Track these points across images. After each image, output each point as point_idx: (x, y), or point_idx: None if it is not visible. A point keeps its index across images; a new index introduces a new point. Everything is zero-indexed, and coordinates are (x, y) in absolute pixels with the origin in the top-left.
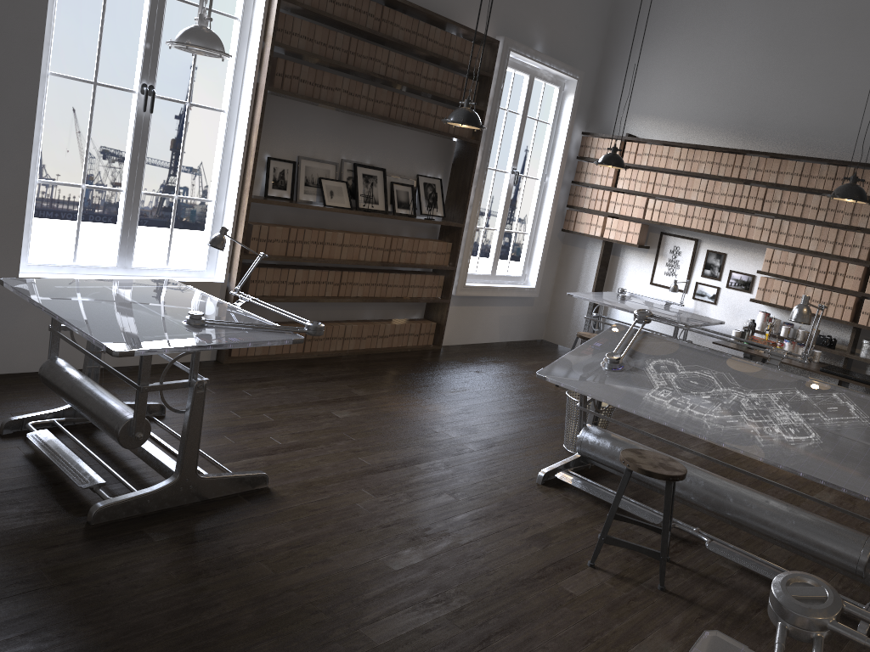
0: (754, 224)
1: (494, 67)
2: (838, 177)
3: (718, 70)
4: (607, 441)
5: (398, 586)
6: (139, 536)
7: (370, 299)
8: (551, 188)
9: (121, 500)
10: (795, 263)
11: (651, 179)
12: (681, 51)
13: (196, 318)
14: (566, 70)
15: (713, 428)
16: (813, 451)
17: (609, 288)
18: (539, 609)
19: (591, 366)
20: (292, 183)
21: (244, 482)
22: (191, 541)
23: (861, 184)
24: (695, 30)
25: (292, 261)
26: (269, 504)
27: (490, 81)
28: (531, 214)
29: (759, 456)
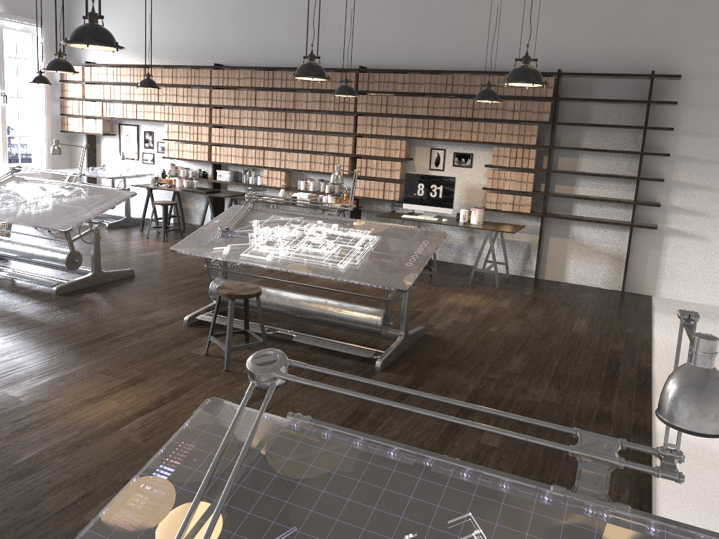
0: (157, 110)
1: None
2: (188, 76)
3: (129, 15)
4: None
5: None
6: None
7: None
8: (43, 103)
9: None
10: (179, 131)
11: (101, 90)
12: (108, 3)
13: None
14: (29, 22)
15: None
16: (39, 214)
17: (100, 165)
18: None
19: None
20: None
21: None
22: None
23: (199, 78)
24: None
25: None
26: None
27: None
28: (32, 123)
29: (8, 220)
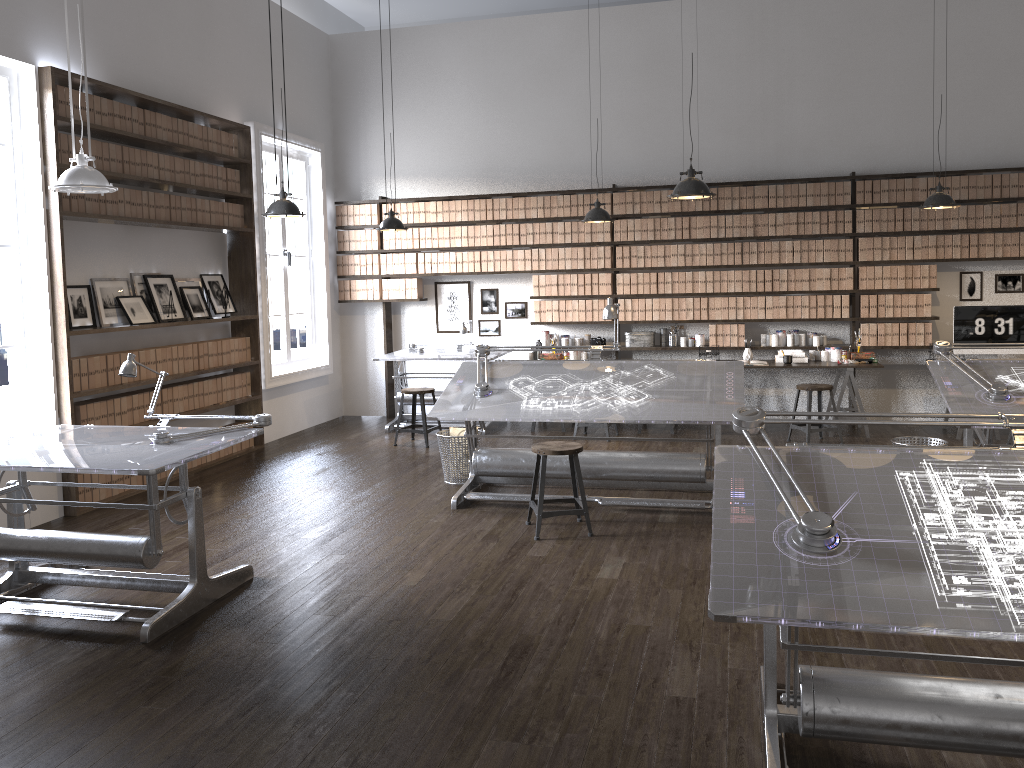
0: (517, 257)
1: (251, 153)
2: (573, 204)
3: (448, 126)
4: (498, 455)
5: (426, 591)
6: (198, 634)
7: (194, 411)
8: (321, 262)
9: (163, 614)
10: (558, 283)
11: (415, 235)
12: (410, 112)
13: (164, 437)
14: (309, 144)
15: (582, 412)
16: (652, 405)
17: (399, 346)
18: (529, 570)
19: (467, 398)
20: (92, 309)
21: (238, 576)
22: (244, 623)
23: (592, 207)
24: (418, 92)
25: (107, 392)
26: (272, 585)
27: (251, 168)
28: (307, 292)
29: (622, 419)
